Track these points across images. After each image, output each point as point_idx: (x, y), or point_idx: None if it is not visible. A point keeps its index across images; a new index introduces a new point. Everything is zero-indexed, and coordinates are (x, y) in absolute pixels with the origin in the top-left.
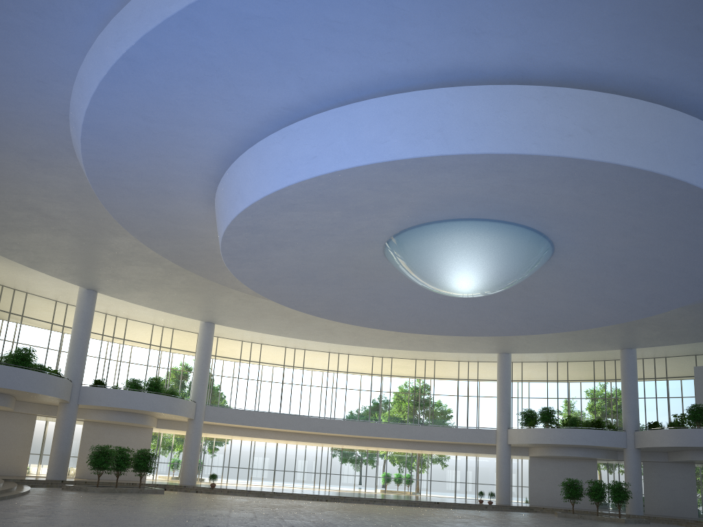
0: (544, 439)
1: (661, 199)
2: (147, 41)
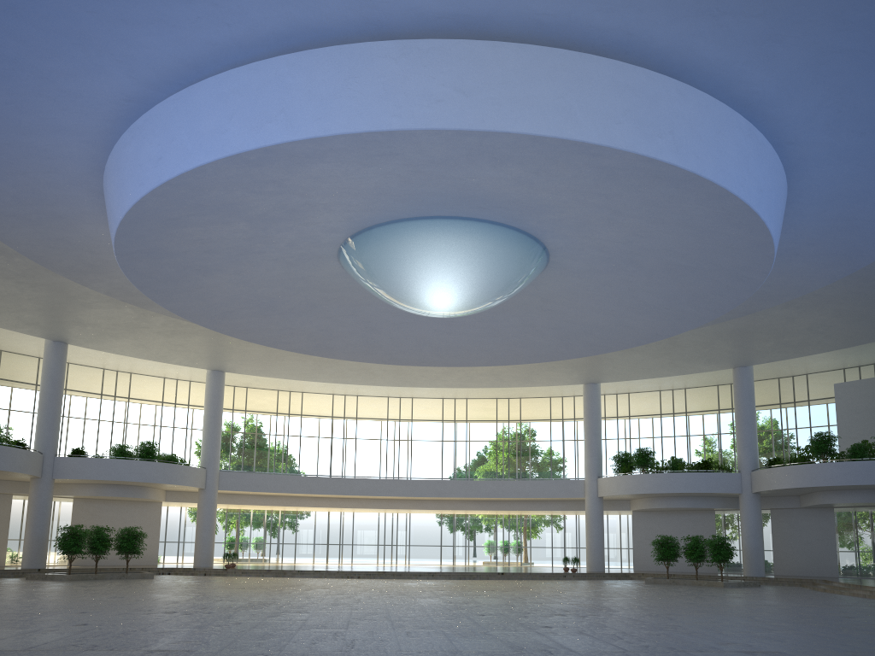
0: (638, 488)
1: (606, 172)
2: None
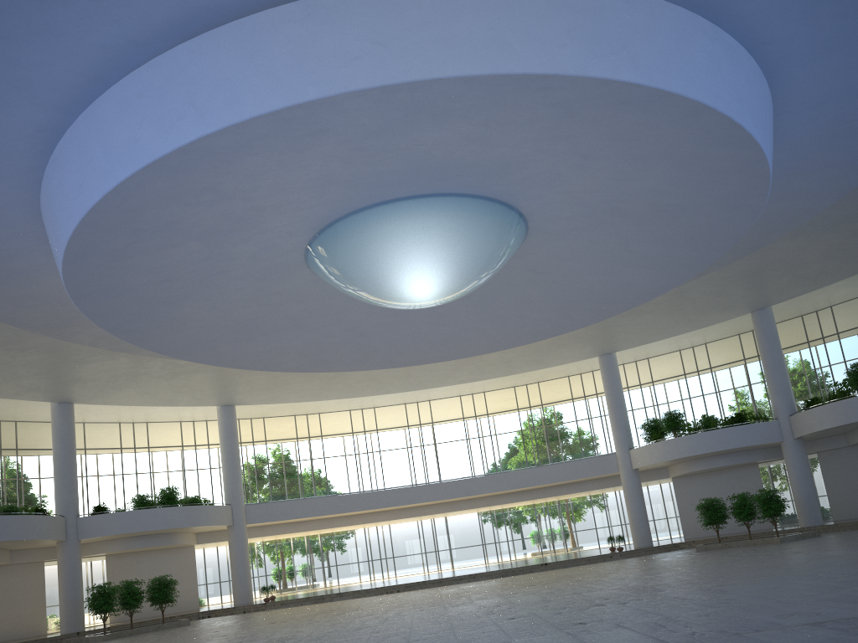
0: (672, 453)
1: (562, 108)
2: None
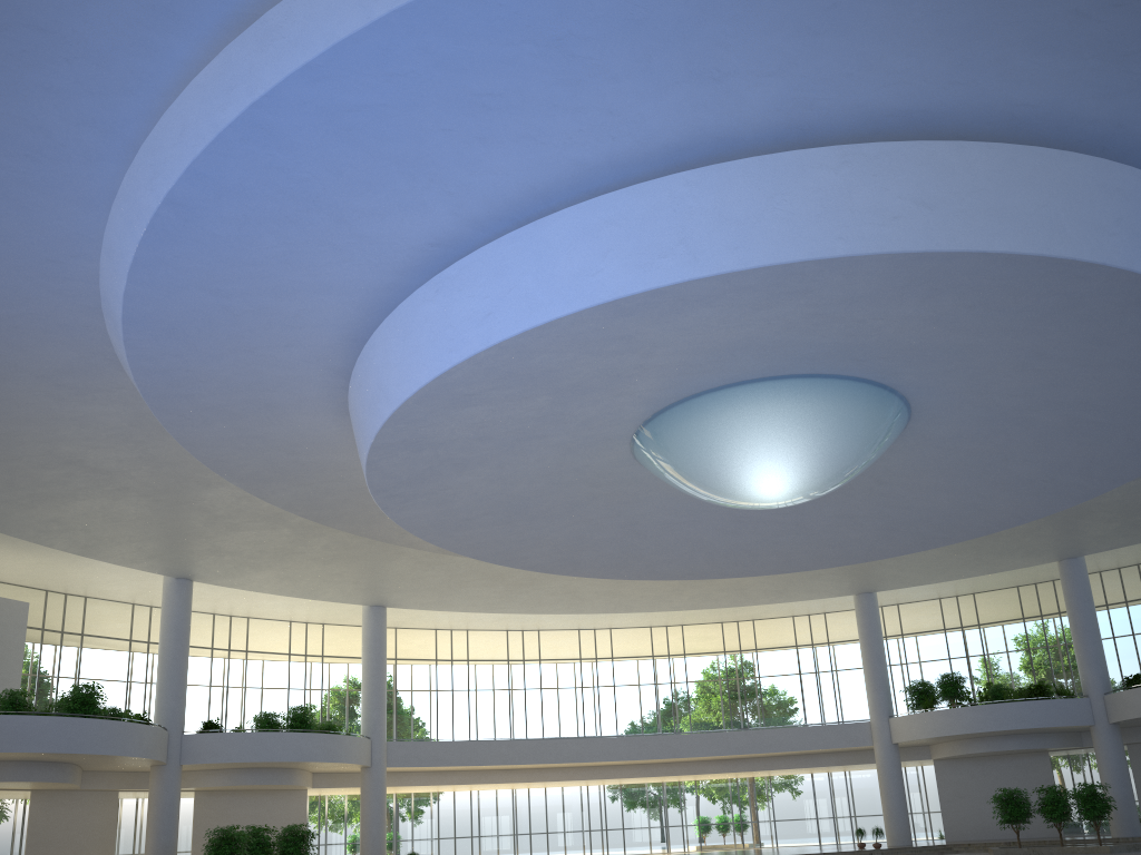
0: (953, 727)
1: (1070, 299)
2: (198, 171)
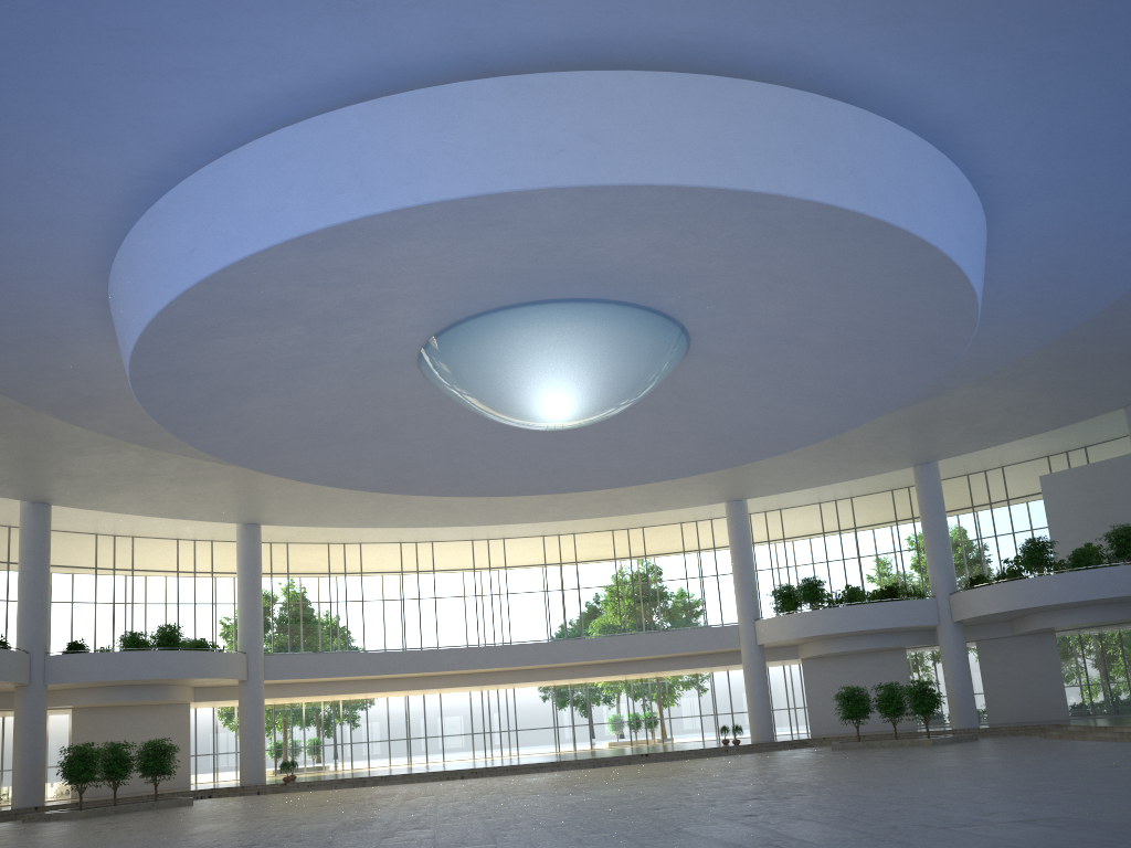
0: (808, 629)
1: (771, 227)
2: None
